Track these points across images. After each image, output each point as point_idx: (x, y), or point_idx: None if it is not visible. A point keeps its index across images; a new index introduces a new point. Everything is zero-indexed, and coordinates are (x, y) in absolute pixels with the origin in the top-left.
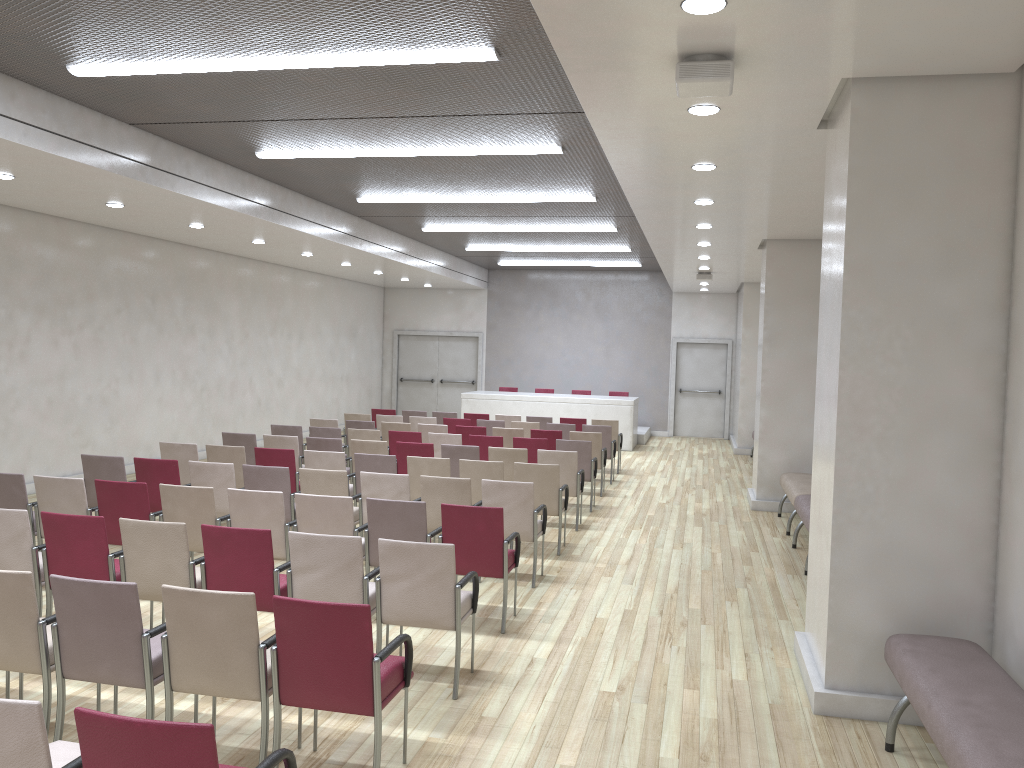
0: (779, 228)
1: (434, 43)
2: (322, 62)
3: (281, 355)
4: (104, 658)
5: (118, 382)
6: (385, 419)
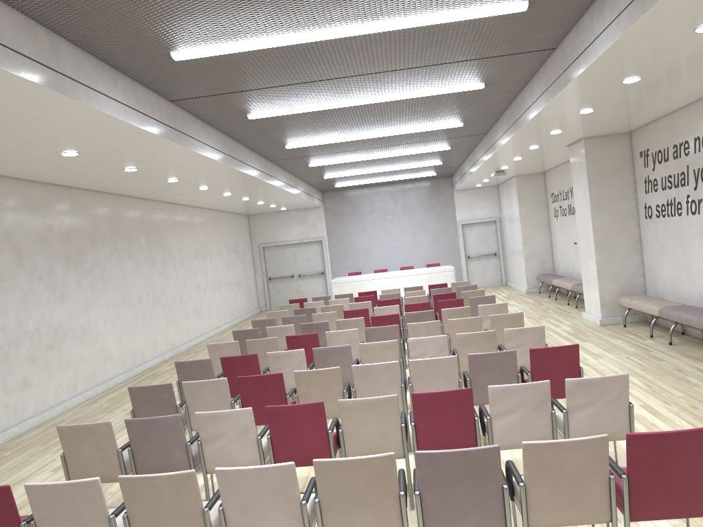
0: (605, 127)
1: (487, 1)
2: (388, 26)
3: (203, 272)
4: (469, 513)
5: (118, 307)
6: (311, 305)
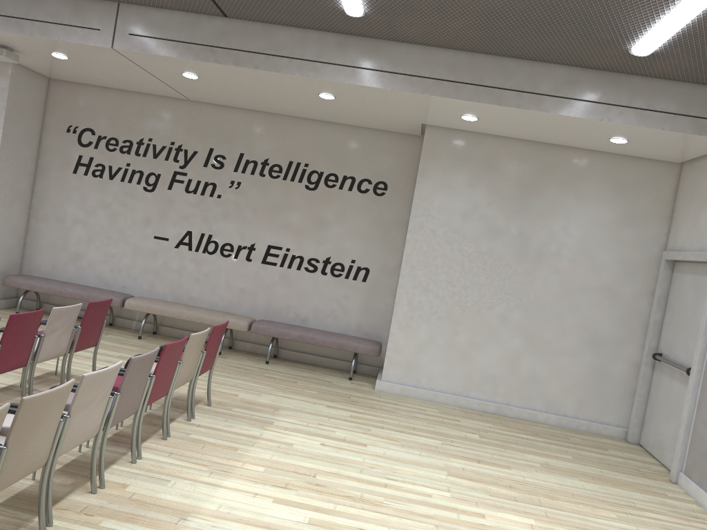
0: None
1: None
2: None
3: None
4: None
5: None
6: None
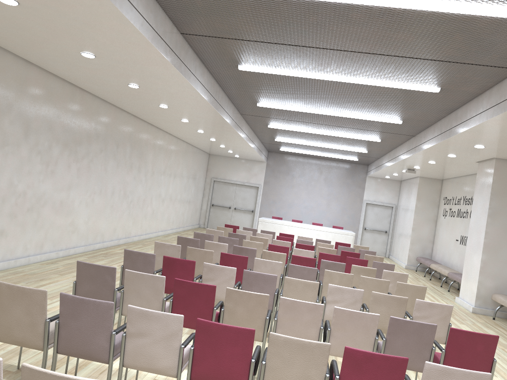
0: None
1: None
2: (394, 2)
3: (165, 186)
4: None
5: (94, 194)
6: (241, 232)
